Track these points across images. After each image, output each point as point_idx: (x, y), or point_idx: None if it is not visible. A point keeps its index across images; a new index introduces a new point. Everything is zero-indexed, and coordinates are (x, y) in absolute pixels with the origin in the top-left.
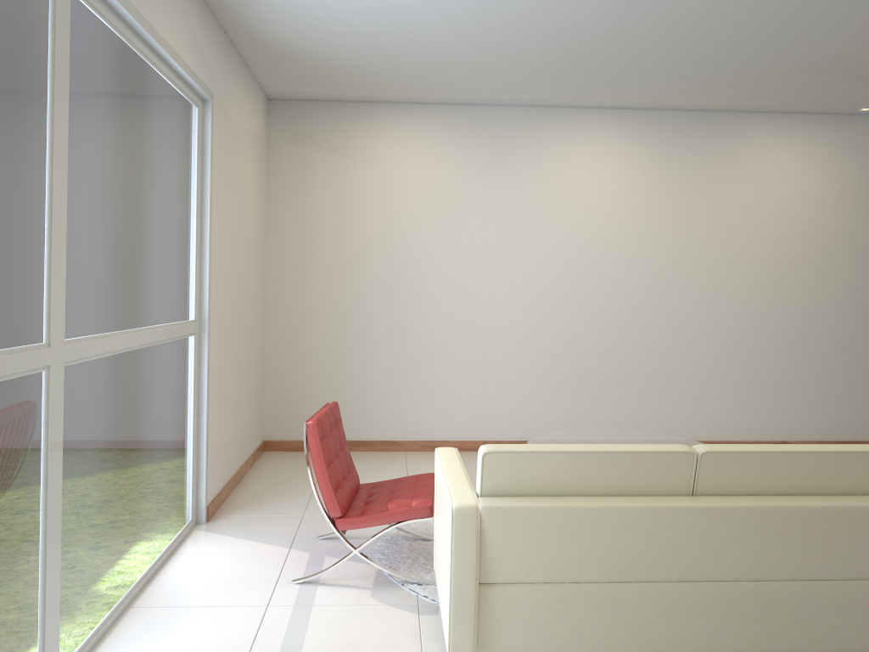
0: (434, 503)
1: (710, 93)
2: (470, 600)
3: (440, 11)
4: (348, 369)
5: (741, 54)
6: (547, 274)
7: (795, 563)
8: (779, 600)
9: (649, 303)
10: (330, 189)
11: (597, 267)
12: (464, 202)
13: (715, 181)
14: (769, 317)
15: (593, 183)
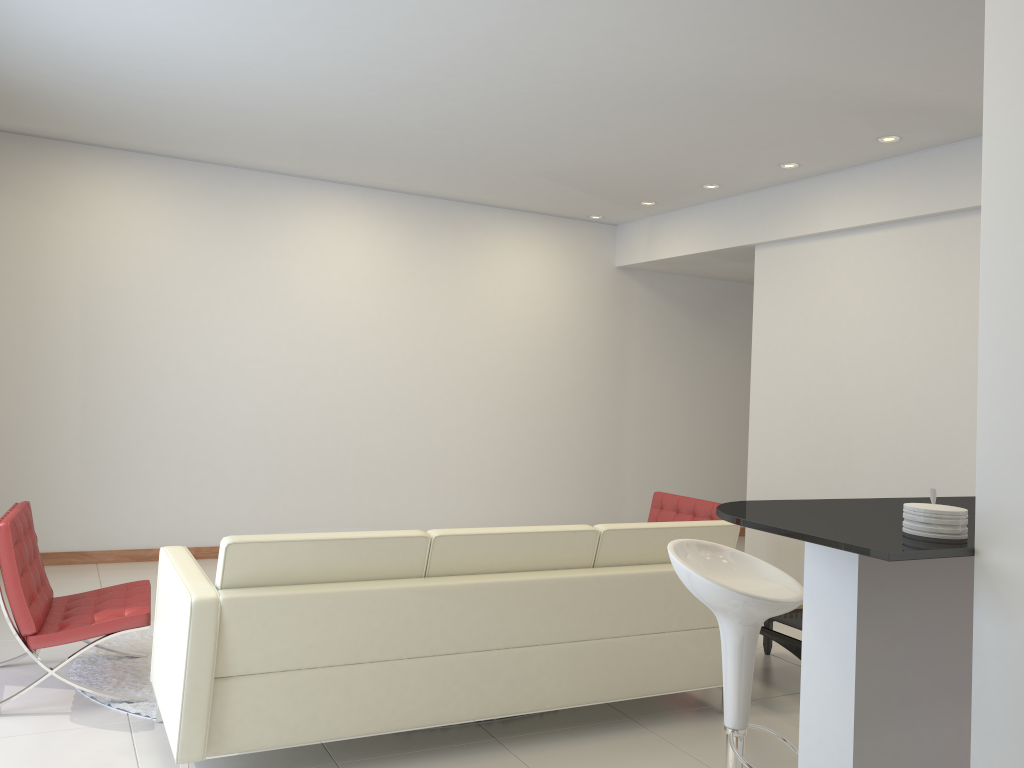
0: (156, 607)
1: (460, 185)
2: (205, 696)
3: (185, 67)
4: (25, 465)
5: (489, 155)
6: (282, 359)
7: (509, 632)
8: (494, 667)
9: (389, 394)
10: (16, 242)
11: (336, 354)
12: (190, 272)
13: (460, 272)
14: (504, 411)
15: (337, 263)
